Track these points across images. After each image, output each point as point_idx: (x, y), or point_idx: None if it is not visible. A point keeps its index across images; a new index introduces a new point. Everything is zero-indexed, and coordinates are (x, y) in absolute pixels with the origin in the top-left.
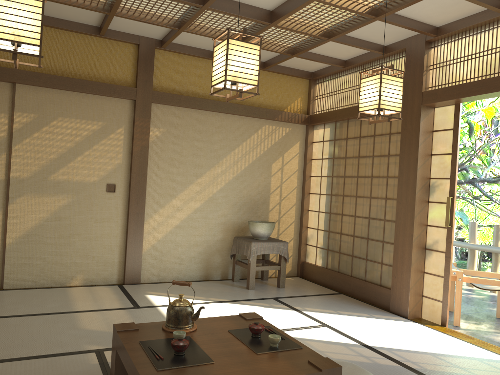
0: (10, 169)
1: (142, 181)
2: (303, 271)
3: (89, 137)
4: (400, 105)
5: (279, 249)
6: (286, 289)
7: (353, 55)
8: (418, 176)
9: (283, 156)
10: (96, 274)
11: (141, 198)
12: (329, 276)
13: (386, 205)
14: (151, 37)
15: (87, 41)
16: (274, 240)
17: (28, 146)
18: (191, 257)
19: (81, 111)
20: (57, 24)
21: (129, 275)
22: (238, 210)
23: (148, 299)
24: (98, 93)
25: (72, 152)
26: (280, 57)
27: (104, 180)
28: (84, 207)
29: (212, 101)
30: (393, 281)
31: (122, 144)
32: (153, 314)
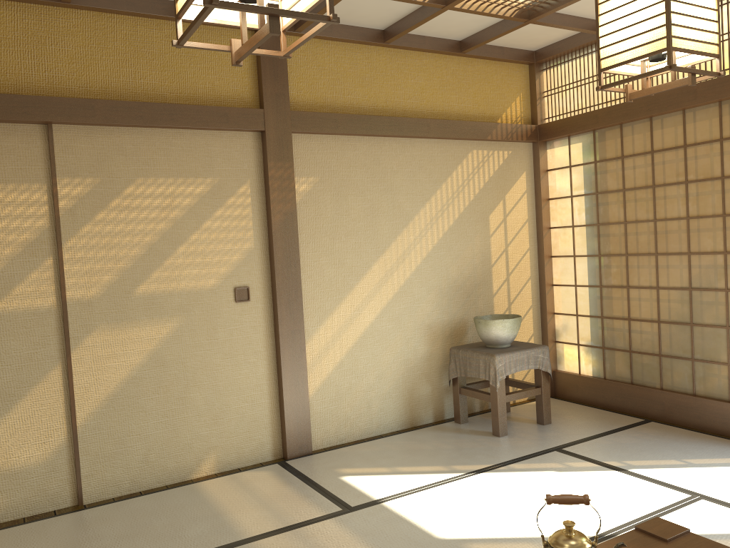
0: (65, 286)
1: (294, 275)
2: (556, 387)
3: (194, 209)
4: None
5: (536, 361)
6: (556, 425)
7: None
8: None
9: (504, 199)
10: (238, 449)
11: (295, 306)
12: (615, 391)
13: (727, 264)
14: None
15: (167, 32)
16: (522, 345)
17: (91, 239)
18: (385, 393)
19: (174, 162)
20: (113, 4)
21: (293, 441)
22: (446, 301)
23: (352, 486)
24: (200, 127)
25: (168, 238)
26: (498, 28)
27: (228, 282)
28: (201, 335)
29: (388, 118)
30: None
31: (250, 213)
32: (390, 522)
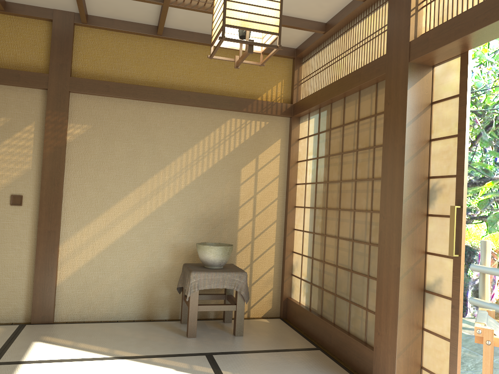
0: None
1: (56, 191)
2: (287, 311)
3: None
4: (276, 21)
5: (232, 282)
6: (243, 338)
7: (331, 13)
8: (407, 173)
9: (257, 157)
10: None
11: (54, 213)
12: (311, 321)
13: (372, 221)
14: (68, 10)
15: None
16: (229, 269)
17: None
18: (127, 289)
19: None
20: None
21: (37, 311)
22: (193, 228)
23: (28, 348)
24: None
25: None
26: None
27: (7, 190)
28: None
29: (153, 88)
30: (376, 339)
31: (32, 144)
32: None
